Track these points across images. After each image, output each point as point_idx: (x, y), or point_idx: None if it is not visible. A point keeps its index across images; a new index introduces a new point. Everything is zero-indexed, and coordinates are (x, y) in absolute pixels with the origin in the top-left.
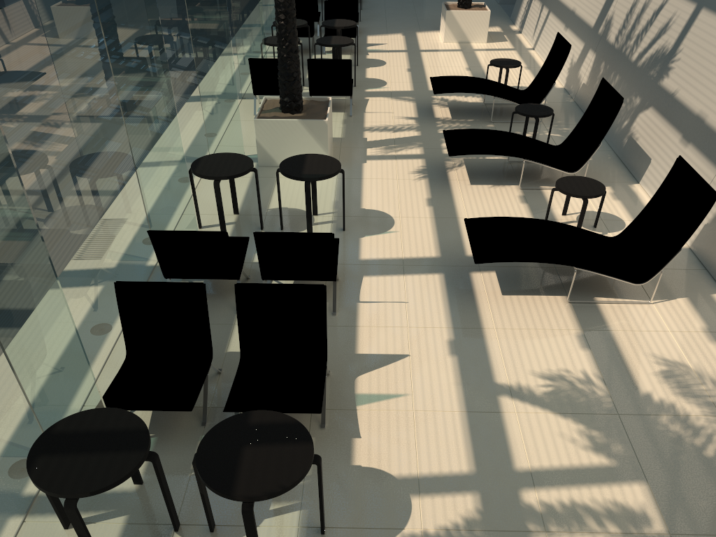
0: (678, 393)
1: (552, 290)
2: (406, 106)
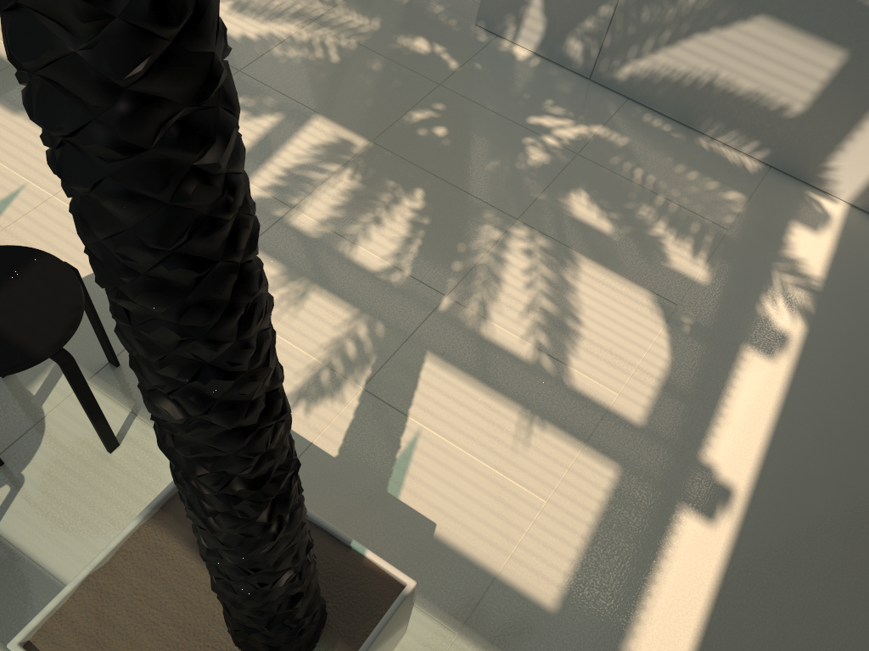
0: (264, 20)
1: None
2: None
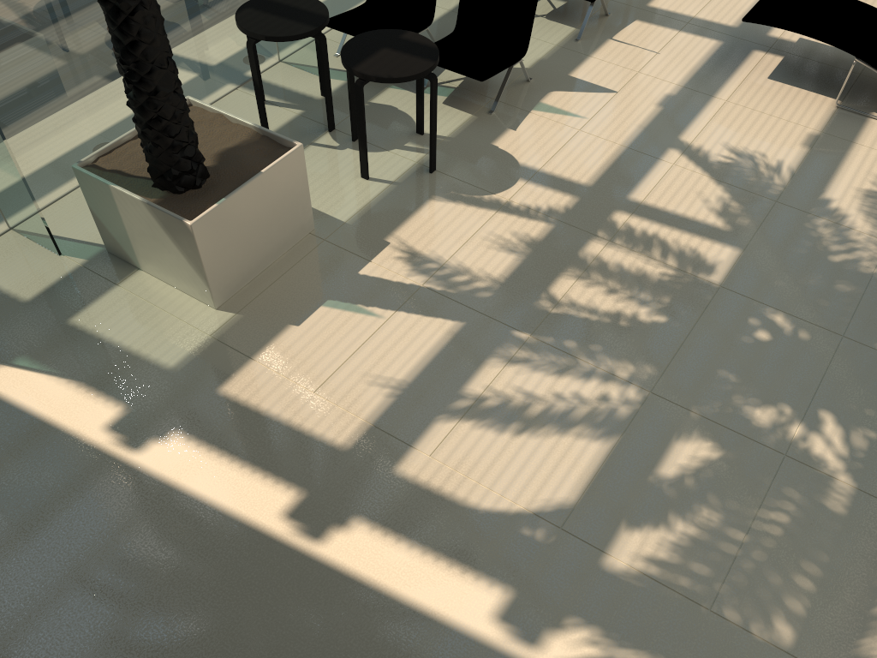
0: (864, 211)
1: (829, 92)
2: None
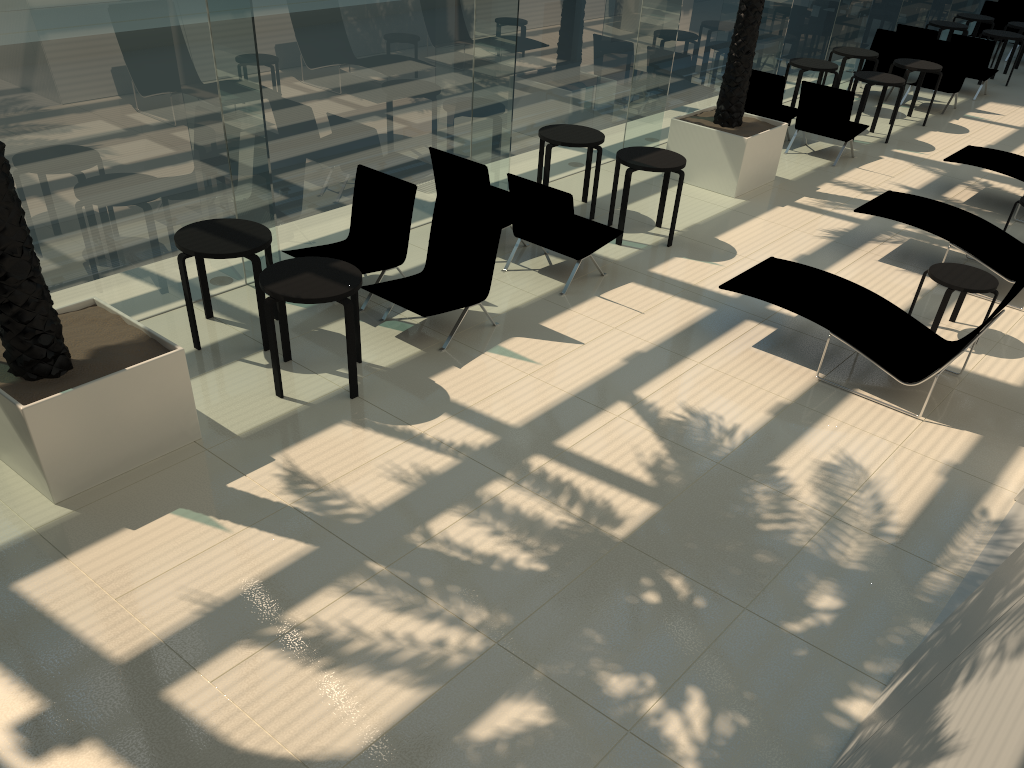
0: (814, 482)
1: (815, 365)
2: (921, 176)
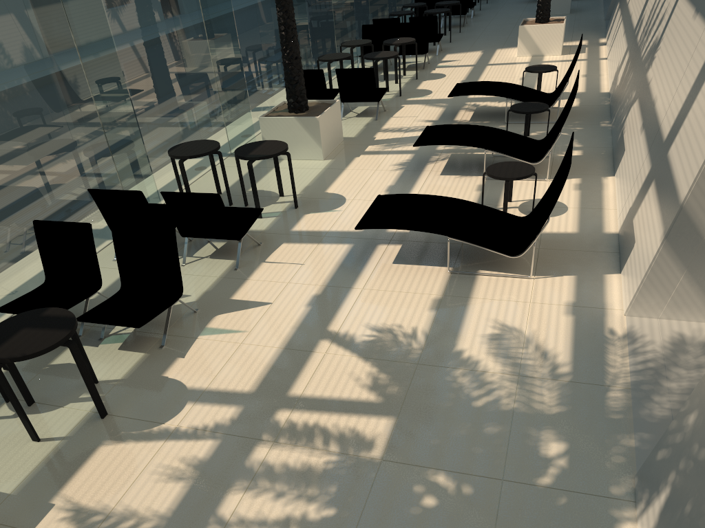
0: (492, 353)
1: (442, 262)
2: (434, 111)
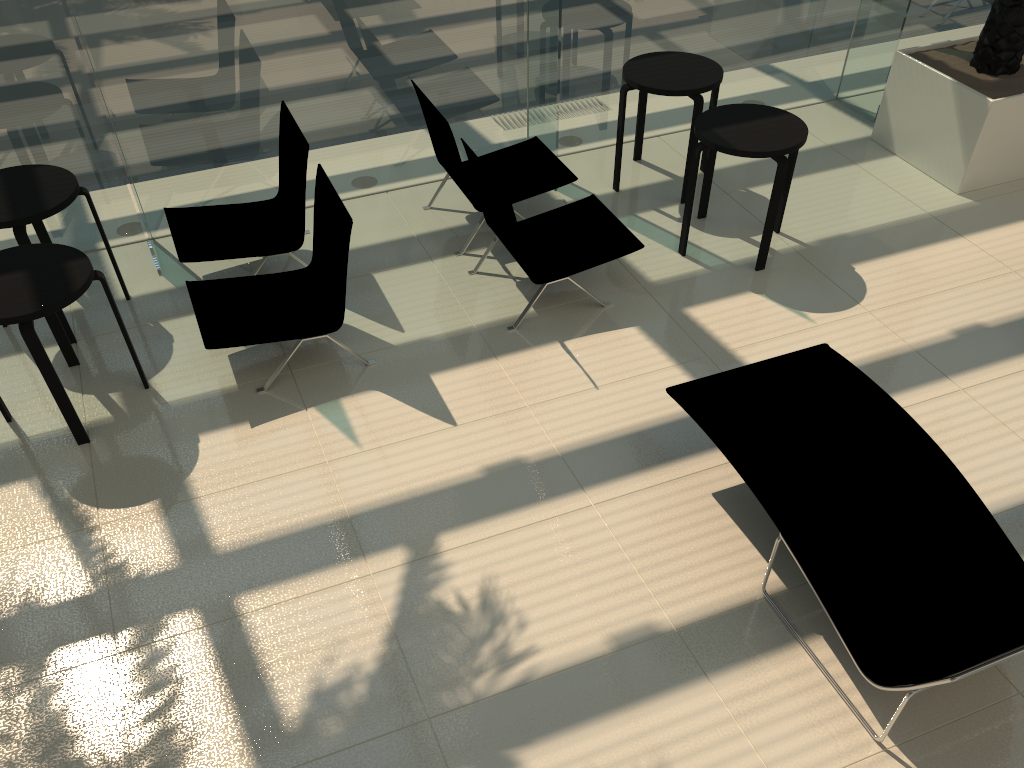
0: None
1: (789, 561)
2: None
